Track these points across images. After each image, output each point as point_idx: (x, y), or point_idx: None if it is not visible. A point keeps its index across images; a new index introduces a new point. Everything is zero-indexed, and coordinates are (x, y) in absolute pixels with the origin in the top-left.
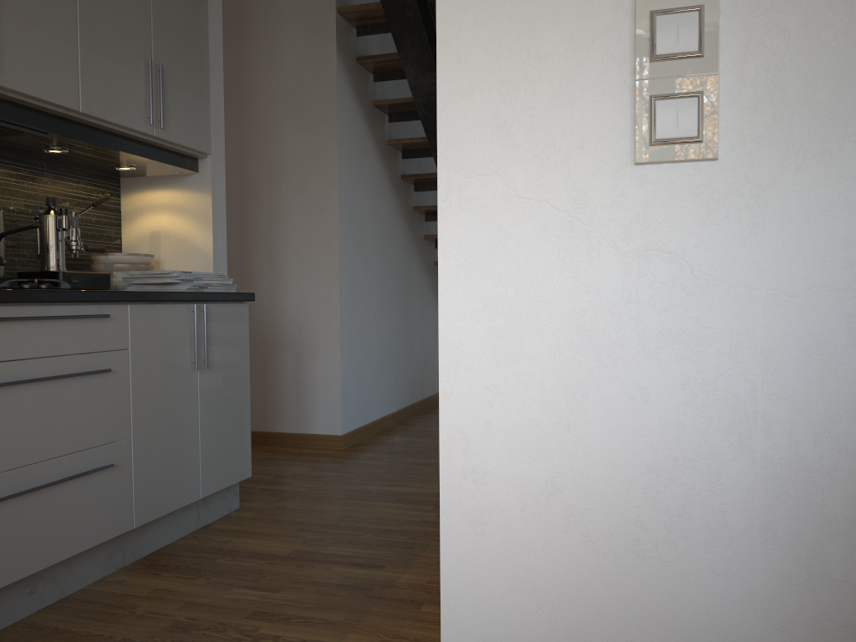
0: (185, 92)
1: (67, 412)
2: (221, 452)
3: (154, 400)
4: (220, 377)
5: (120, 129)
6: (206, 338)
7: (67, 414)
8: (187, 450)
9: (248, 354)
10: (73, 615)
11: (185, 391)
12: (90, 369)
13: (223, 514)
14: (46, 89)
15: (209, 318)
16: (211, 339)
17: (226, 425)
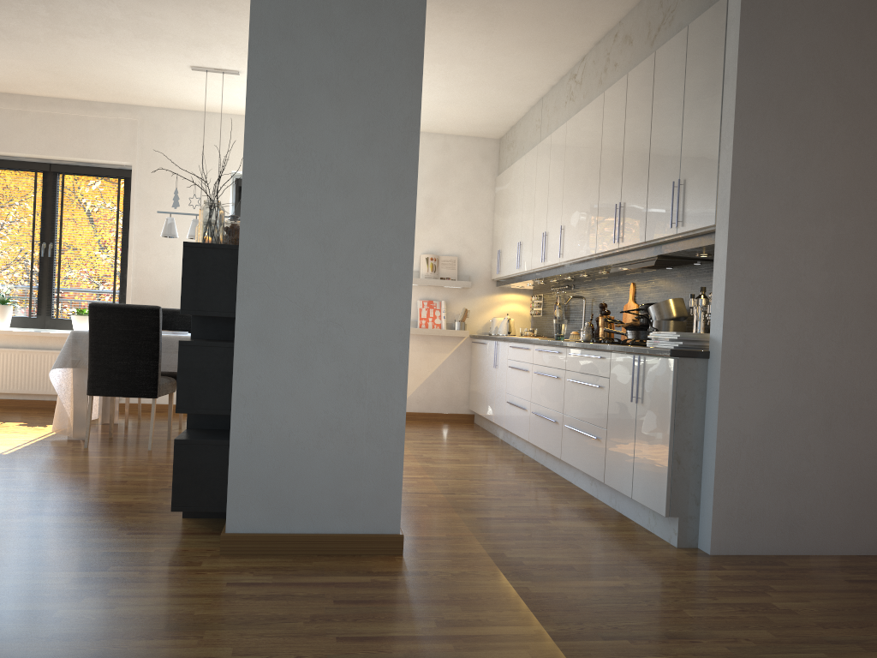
0: (698, 184)
1: (590, 402)
2: (645, 475)
3: (615, 413)
4: (648, 415)
5: (666, 239)
6: (636, 380)
7: (590, 403)
8: (627, 456)
9: (670, 405)
10: (571, 494)
11: (629, 415)
12: (597, 384)
13: (664, 538)
14: (634, 238)
15: (645, 367)
16: (646, 383)
17: (650, 456)
